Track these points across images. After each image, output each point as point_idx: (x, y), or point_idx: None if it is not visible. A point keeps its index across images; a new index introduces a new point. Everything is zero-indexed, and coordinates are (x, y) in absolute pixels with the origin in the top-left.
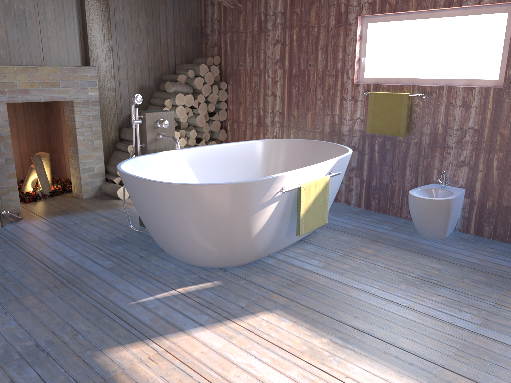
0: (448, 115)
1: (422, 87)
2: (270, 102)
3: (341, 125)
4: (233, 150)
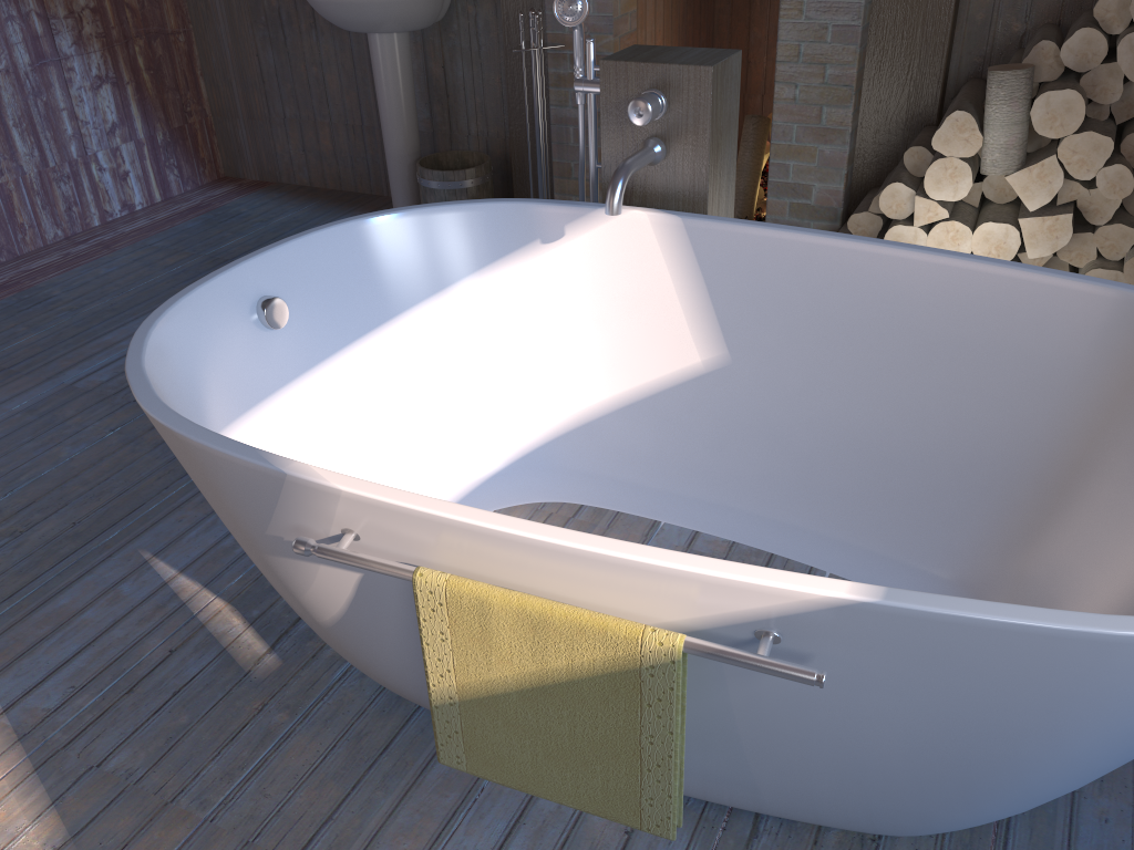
0: None
1: None
2: None
3: None
4: (938, 291)
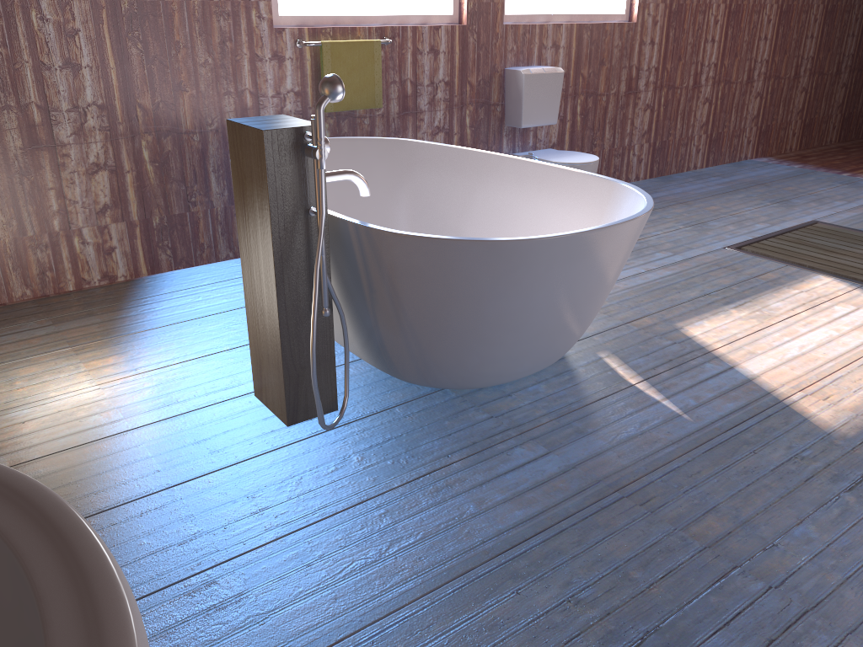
0: (417, 67)
1: (382, 28)
2: (62, 86)
3: (260, 109)
4: None
